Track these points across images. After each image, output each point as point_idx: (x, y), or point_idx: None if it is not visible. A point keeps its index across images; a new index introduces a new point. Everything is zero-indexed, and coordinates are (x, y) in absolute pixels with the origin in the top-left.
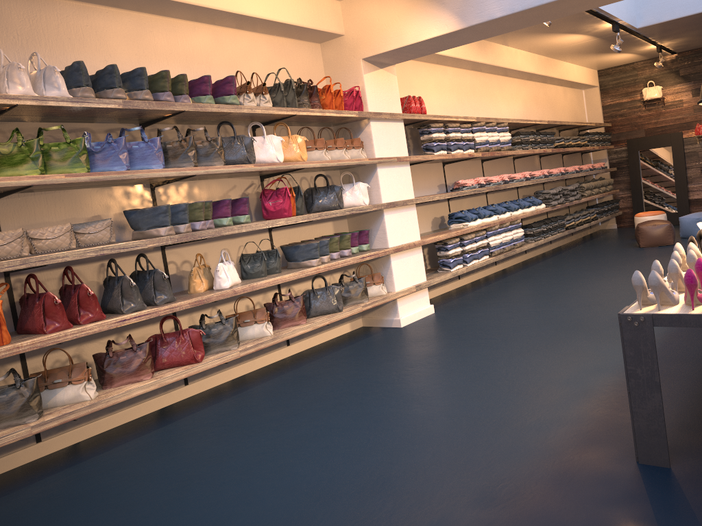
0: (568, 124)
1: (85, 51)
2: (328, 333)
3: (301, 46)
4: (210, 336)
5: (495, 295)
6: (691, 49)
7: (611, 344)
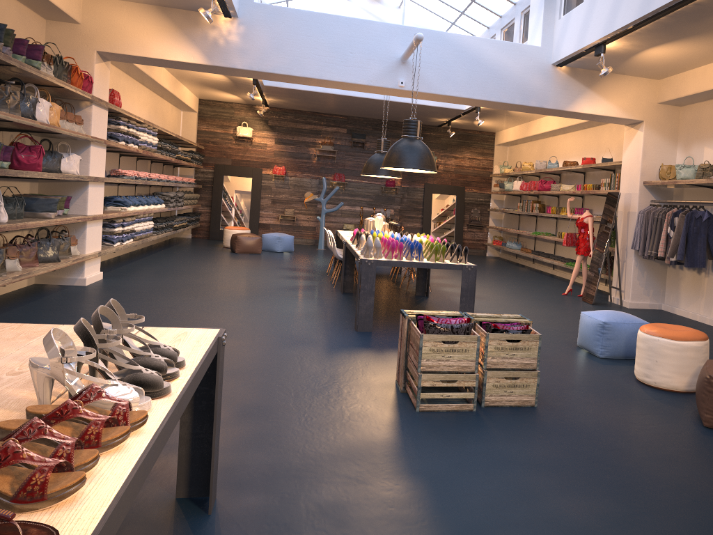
0: (185, 140)
1: None
2: (14, 284)
3: (36, 19)
4: None
5: (147, 272)
6: (280, 108)
7: (288, 298)
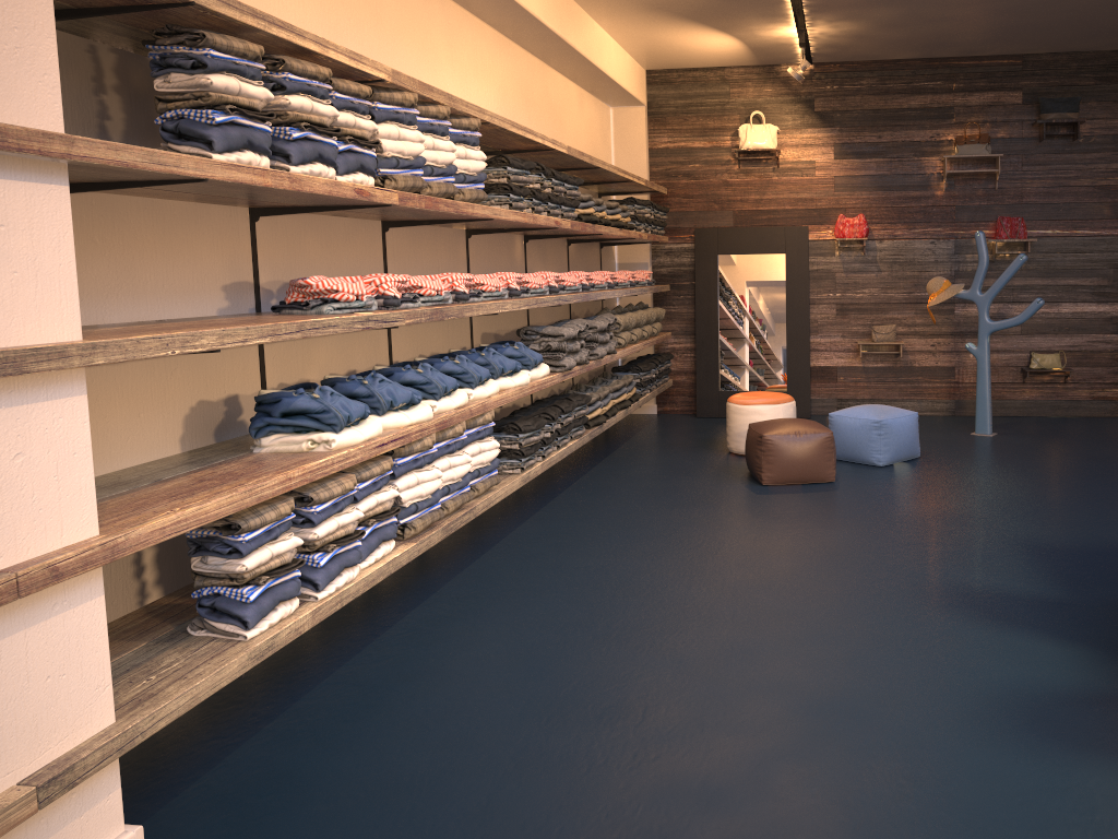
0: (604, 168)
1: None
2: None
3: None
4: None
5: (422, 710)
6: (841, 61)
7: None
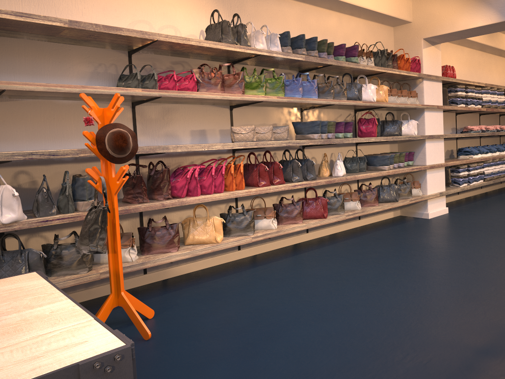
0: None
1: (277, 25)
2: (381, 216)
3: (383, 28)
4: (329, 204)
5: (489, 207)
6: None
7: None
